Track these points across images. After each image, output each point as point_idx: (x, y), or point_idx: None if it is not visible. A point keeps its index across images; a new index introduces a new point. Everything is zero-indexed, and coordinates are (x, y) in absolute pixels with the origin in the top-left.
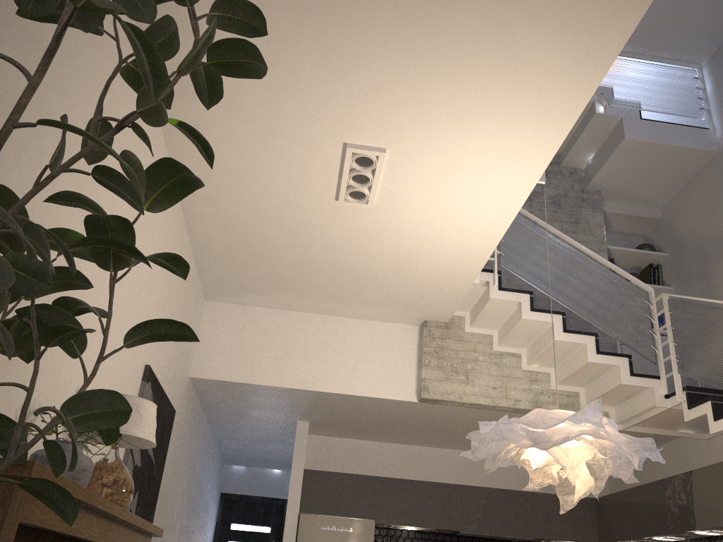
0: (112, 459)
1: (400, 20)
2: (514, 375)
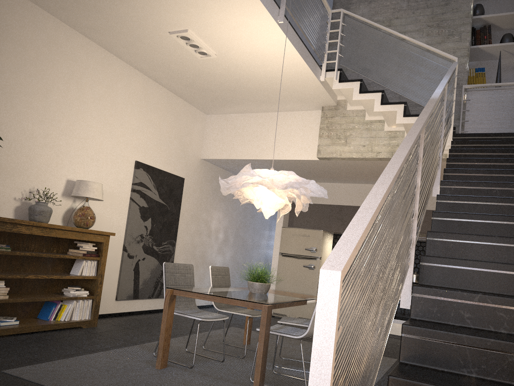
0: (83, 206)
1: None
2: (378, 135)
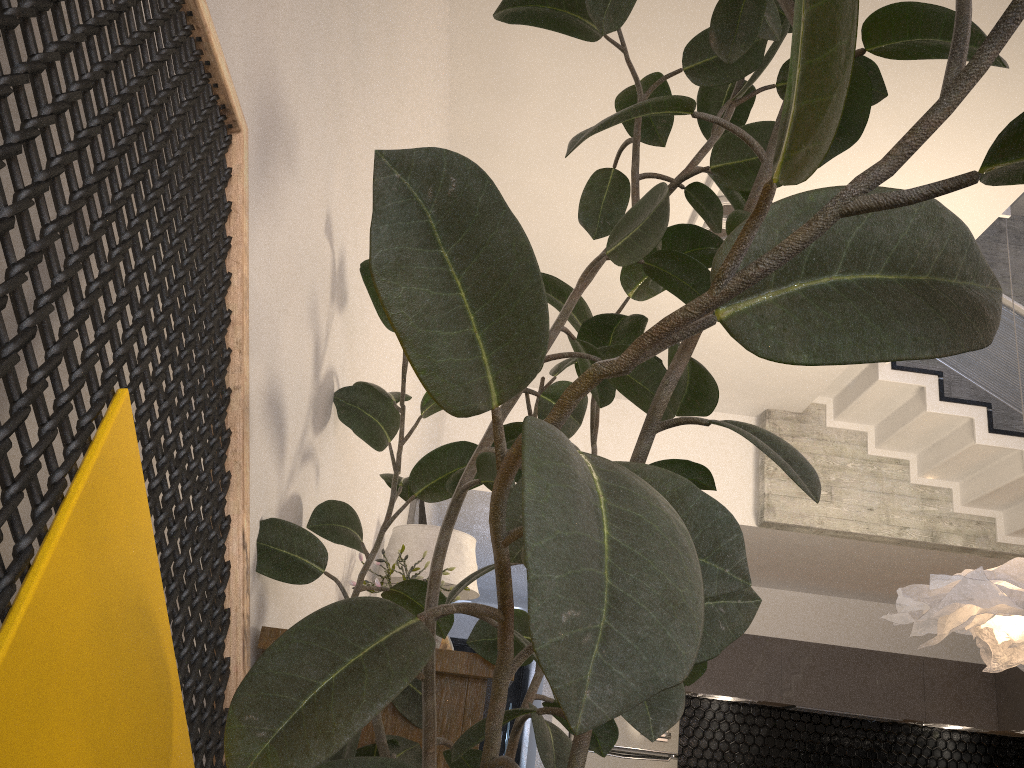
0: None
1: None
2: (898, 490)
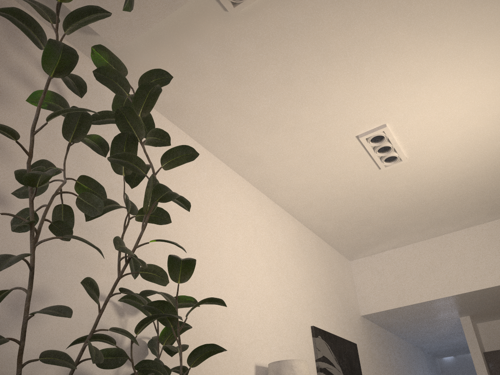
0: None
1: (329, 54)
2: None
